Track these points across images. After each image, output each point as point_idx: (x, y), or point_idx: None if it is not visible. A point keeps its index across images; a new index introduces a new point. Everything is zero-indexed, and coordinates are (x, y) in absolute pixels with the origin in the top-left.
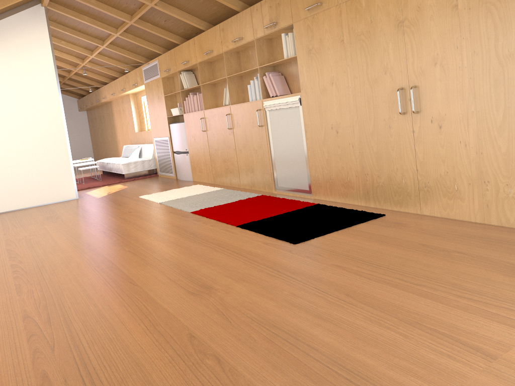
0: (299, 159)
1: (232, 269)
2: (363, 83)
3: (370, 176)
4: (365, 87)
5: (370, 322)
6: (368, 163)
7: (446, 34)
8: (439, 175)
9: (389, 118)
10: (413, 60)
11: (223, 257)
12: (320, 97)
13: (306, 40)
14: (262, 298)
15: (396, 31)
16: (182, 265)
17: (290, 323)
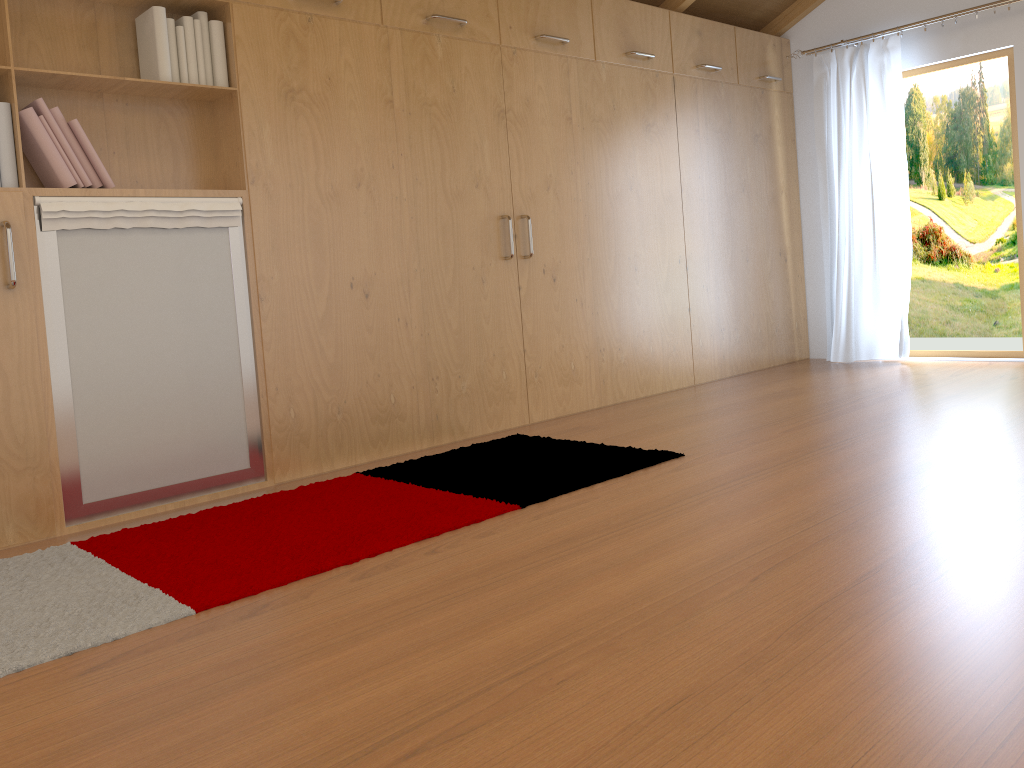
0: (216, 382)
1: (833, 466)
2: (434, 197)
3: (444, 379)
4: (438, 204)
5: (940, 412)
6: (441, 355)
7: (560, 152)
8: (553, 352)
9: (482, 266)
10: (519, 175)
11: (770, 481)
12: (320, 212)
13: (281, 63)
14: (930, 440)
15: (496, 123)
16: (836, 498)
17: (981, 426)
